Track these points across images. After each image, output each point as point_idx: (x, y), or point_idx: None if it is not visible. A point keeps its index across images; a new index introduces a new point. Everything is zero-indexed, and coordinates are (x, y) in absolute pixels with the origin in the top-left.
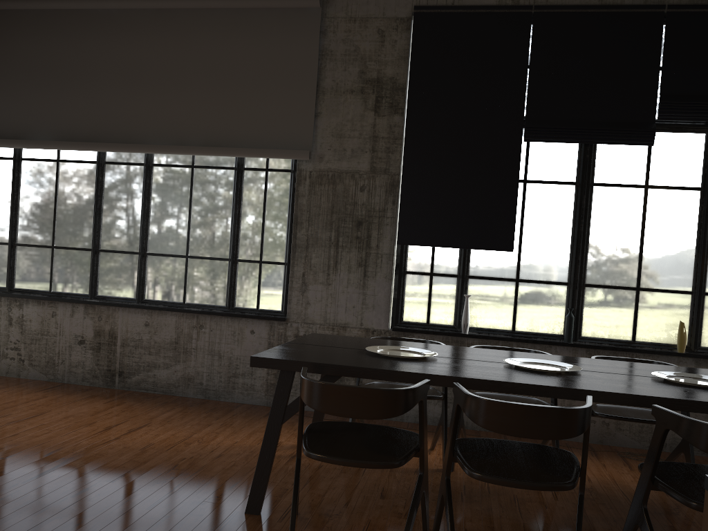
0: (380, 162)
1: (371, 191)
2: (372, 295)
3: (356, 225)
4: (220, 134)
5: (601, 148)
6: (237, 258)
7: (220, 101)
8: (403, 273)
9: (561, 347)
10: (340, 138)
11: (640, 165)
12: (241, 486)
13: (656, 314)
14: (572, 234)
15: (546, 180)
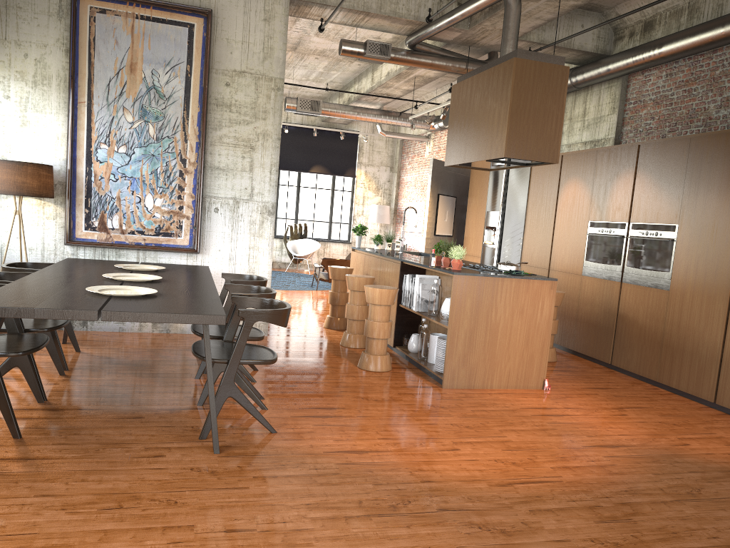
0: None
1: None
2: None
3: None
4: None
5: None
6: None
7: None
8: None
9: None
10: None
11: None
12: (153, 465)
13: None
14: None
15: None
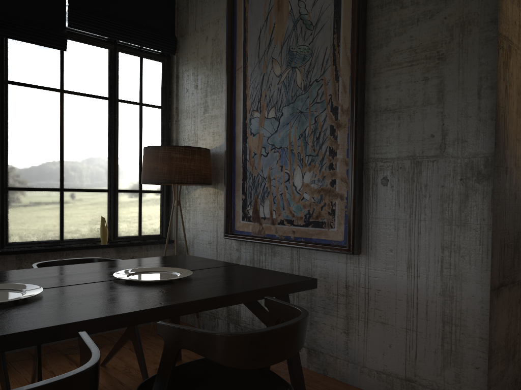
0: None
1: None
2: None
3: None
4: None
5: (13, 45)
6: None
7: None
8: None
9: None
10: None
11: (55, 69)
12: None
13: (80, 212)
14: None
15: None
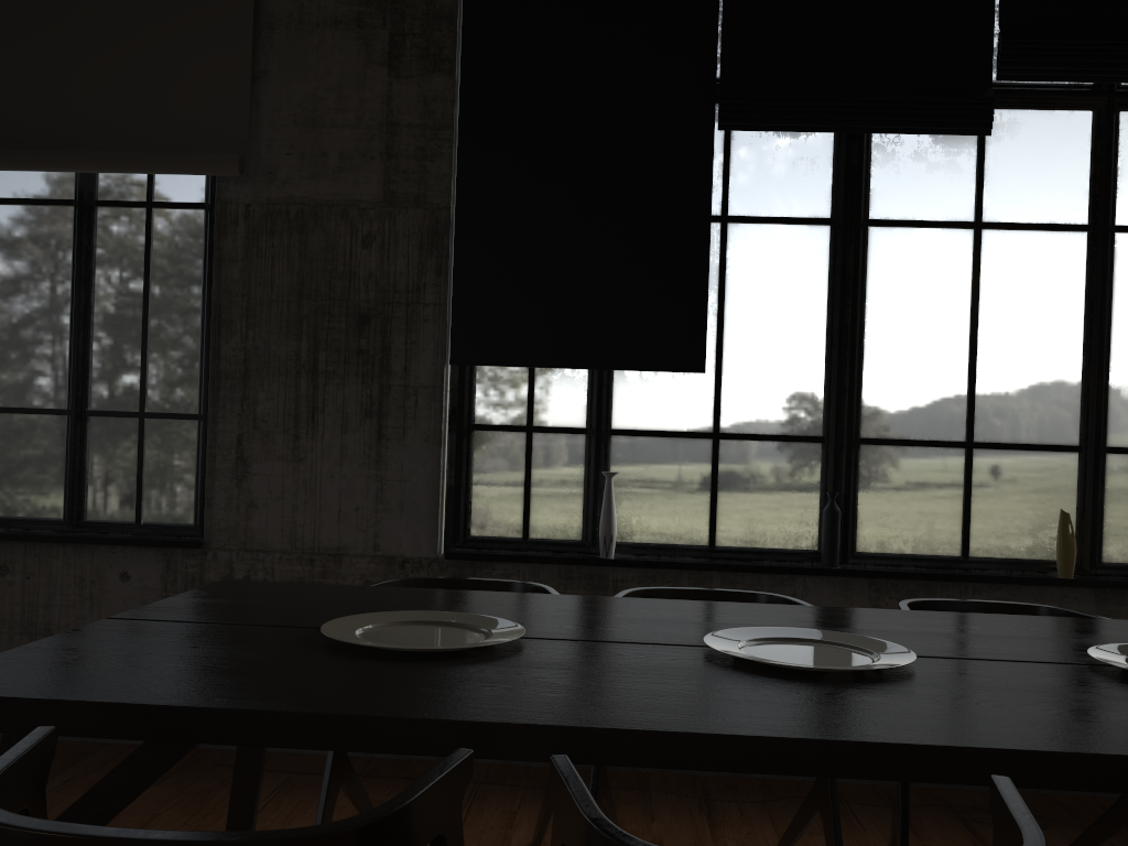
0: (406, 182)
1: (388, 246)
2: (398, 481)
3: (356, 324)
4: (33, 122)
5: (881, 146)
6: (87, 409)
7: (29, 45)
8: (467, 429)
9: (815, 578)
10: (313, 129)
11: (964, 180)
12: None
13: (1009, 497)
14: (829, 332)
15: (769, 216)
